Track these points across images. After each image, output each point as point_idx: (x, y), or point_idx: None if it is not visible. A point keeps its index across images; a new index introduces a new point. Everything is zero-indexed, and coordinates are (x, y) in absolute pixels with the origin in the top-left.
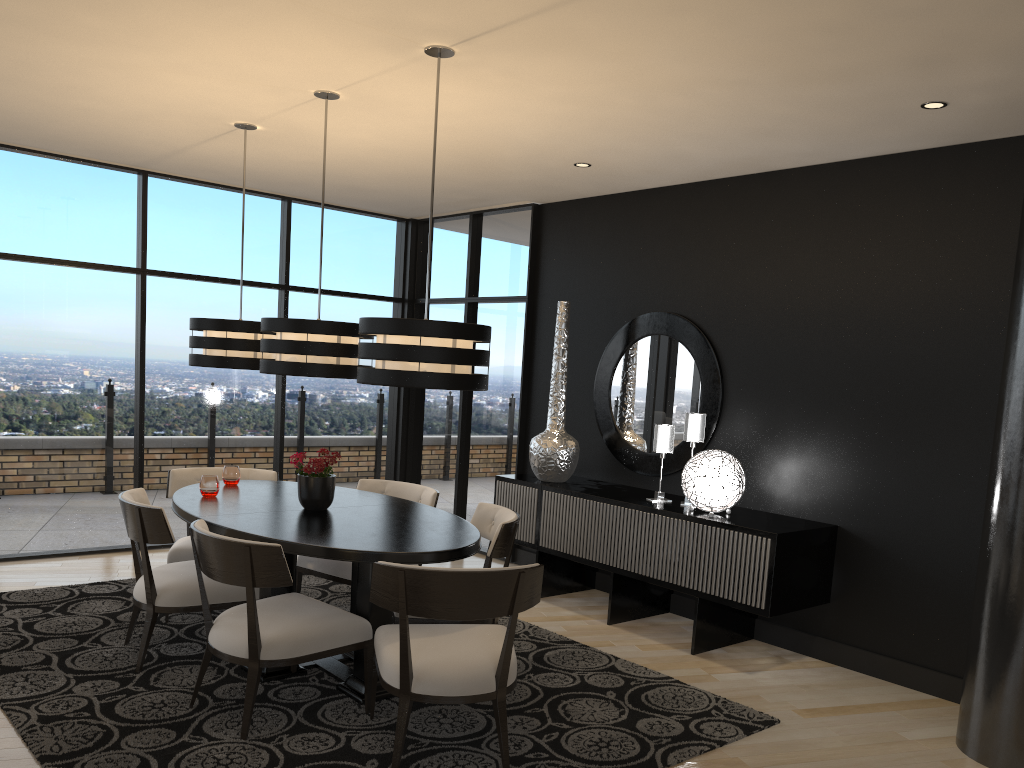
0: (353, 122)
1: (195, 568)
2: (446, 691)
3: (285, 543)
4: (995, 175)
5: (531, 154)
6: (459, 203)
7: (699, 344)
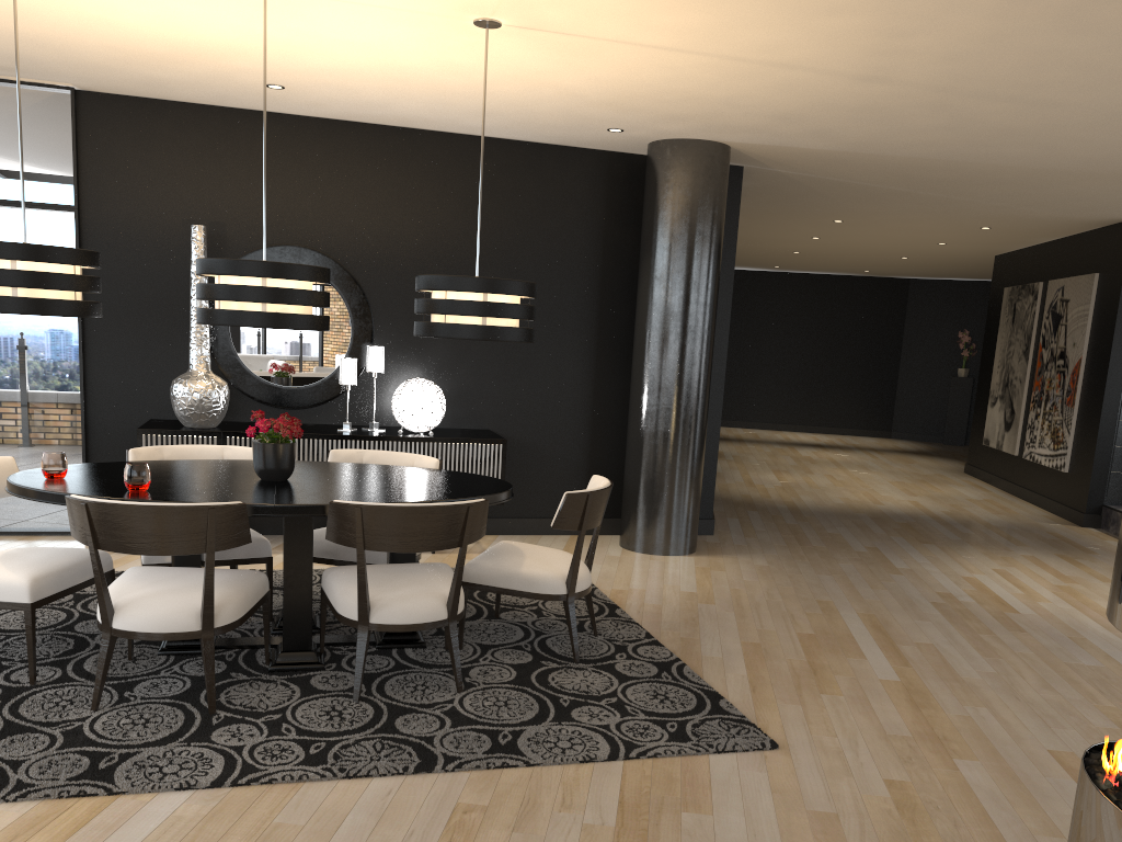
0: (185, 3)
1: (179, 580)
2: (588, 584)
3: (435, 503)
4: (586, 174)
5: (260, 69)
6: None
7: (345, 280)
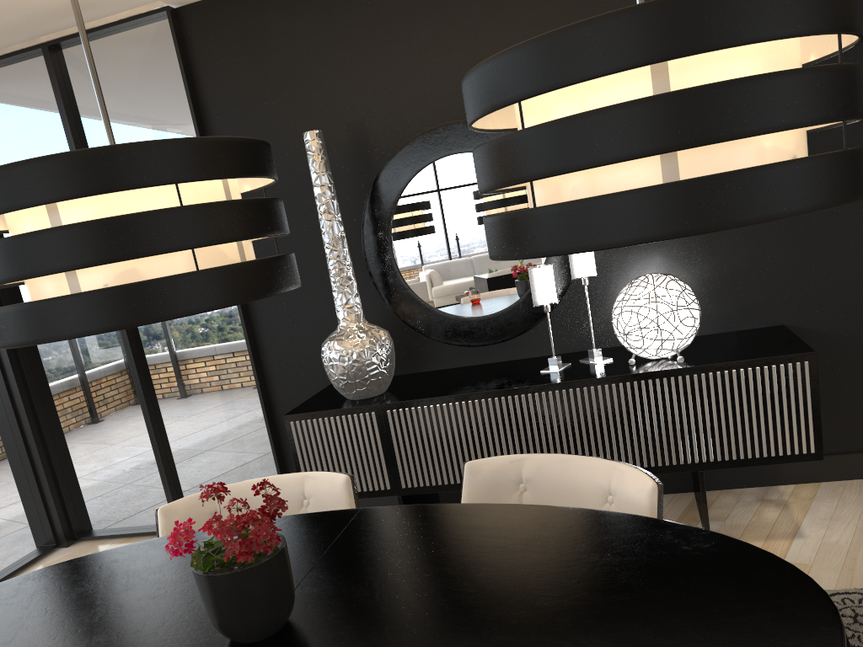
0: None
1: None
2: None
3: None
4: None
5: None
6: (35, 21)
7: None
